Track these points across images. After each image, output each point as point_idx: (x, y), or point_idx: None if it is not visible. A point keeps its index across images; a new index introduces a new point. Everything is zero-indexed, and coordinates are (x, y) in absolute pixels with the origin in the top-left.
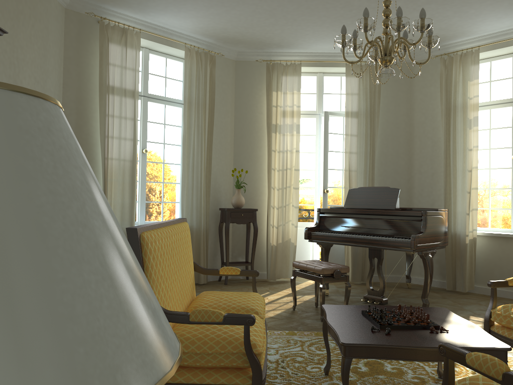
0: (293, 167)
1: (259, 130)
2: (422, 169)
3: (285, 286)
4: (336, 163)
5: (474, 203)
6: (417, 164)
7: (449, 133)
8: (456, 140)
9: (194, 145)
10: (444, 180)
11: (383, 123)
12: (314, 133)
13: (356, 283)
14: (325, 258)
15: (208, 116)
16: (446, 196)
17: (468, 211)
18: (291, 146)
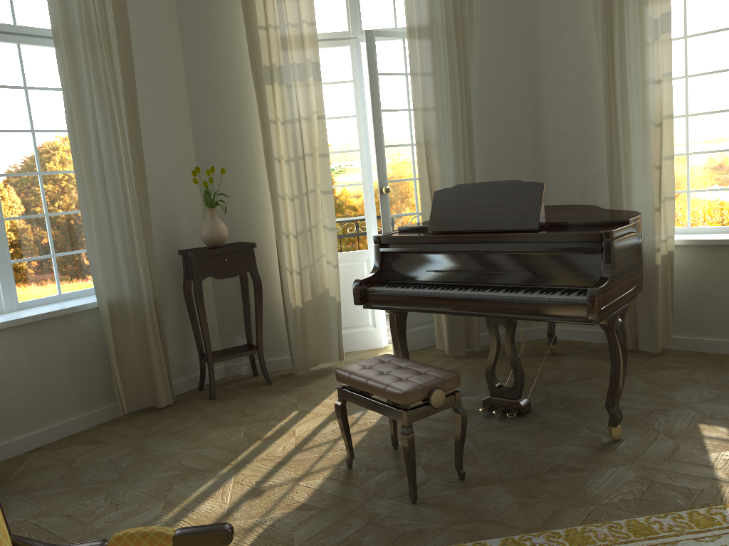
0: (317, 150)
1: (239, 81)
2: (560, 129)
3: (329, 385)
4: (398, 132)
5: (668, 187)
6: (550, 119)
7: (613, 52)
8: (626, 65)
9: (96, 128)
10: (608, 147)
11: (482, 43)
12: (351, 76)
13: (457, 354)
14: (400, 332)
15: (120, 61)
16: (613, 178)
17: (658, 204)
18: (308, 109)
